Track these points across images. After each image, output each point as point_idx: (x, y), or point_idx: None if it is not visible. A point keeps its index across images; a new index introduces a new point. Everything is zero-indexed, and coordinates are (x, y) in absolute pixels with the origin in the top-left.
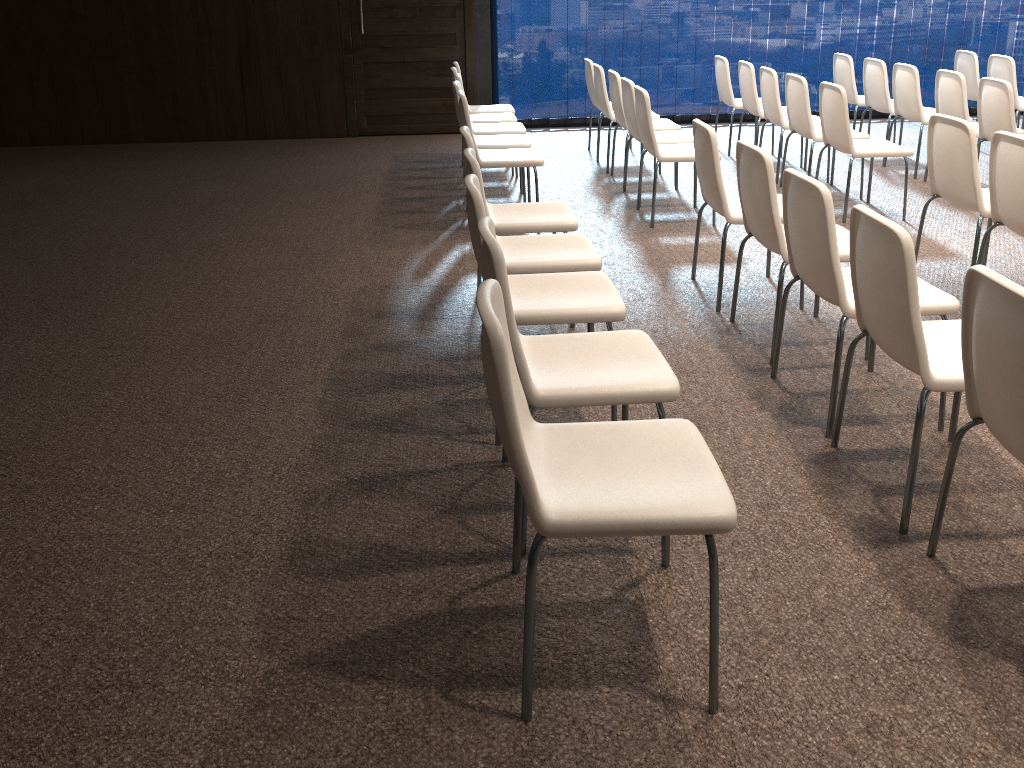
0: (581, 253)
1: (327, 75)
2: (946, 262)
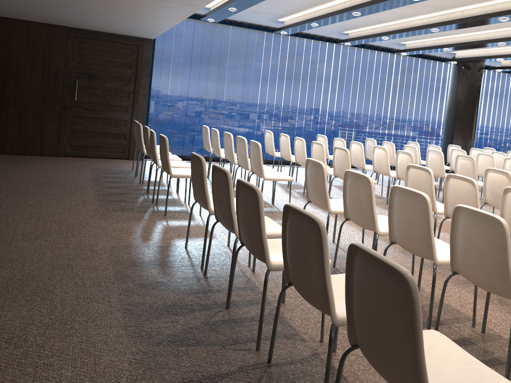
0: (275, 227)
1: (50, 120)
2: None
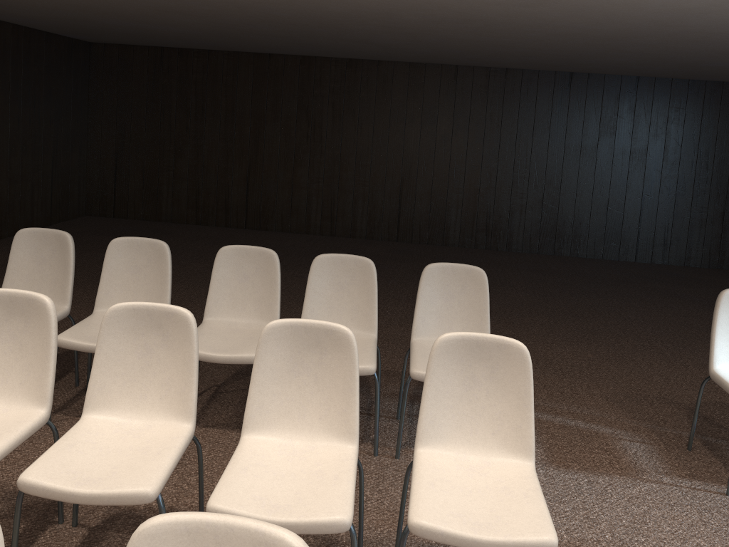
0: None
1: None
2: None
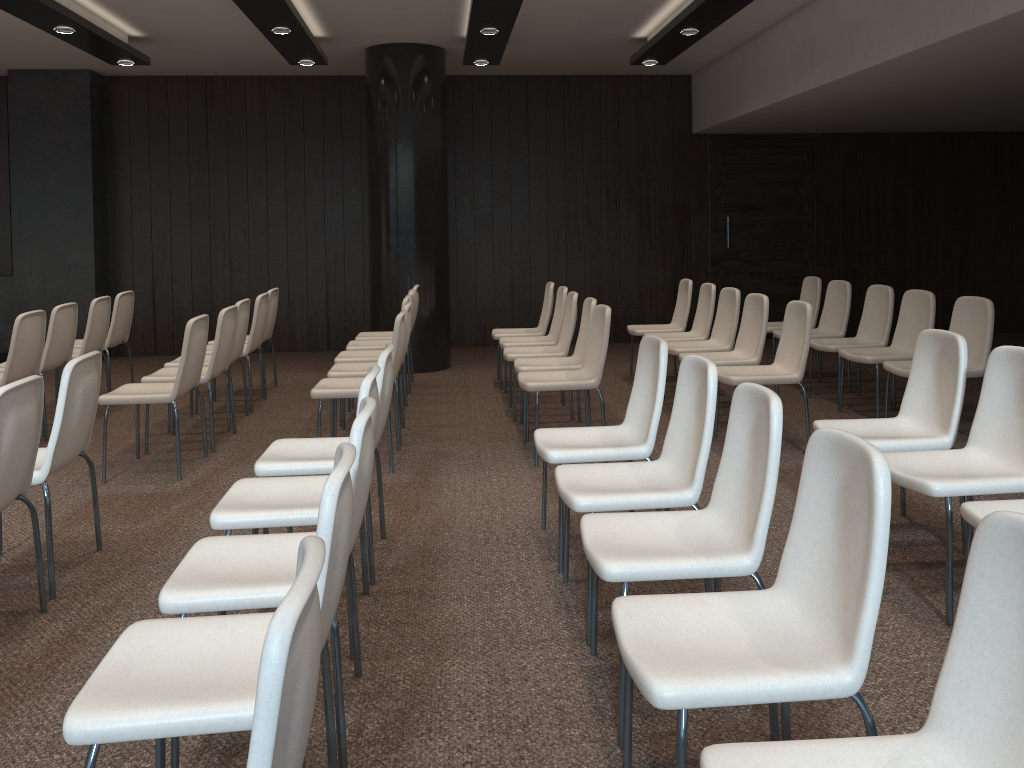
0: (854, 352)
1: None
2: None
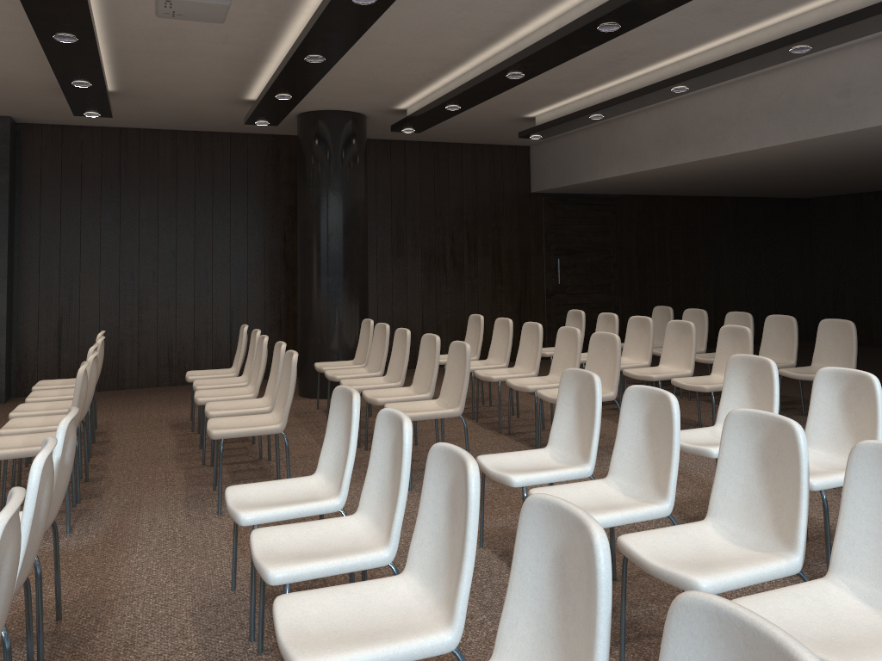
0: None
1: None
2: (603, 469)
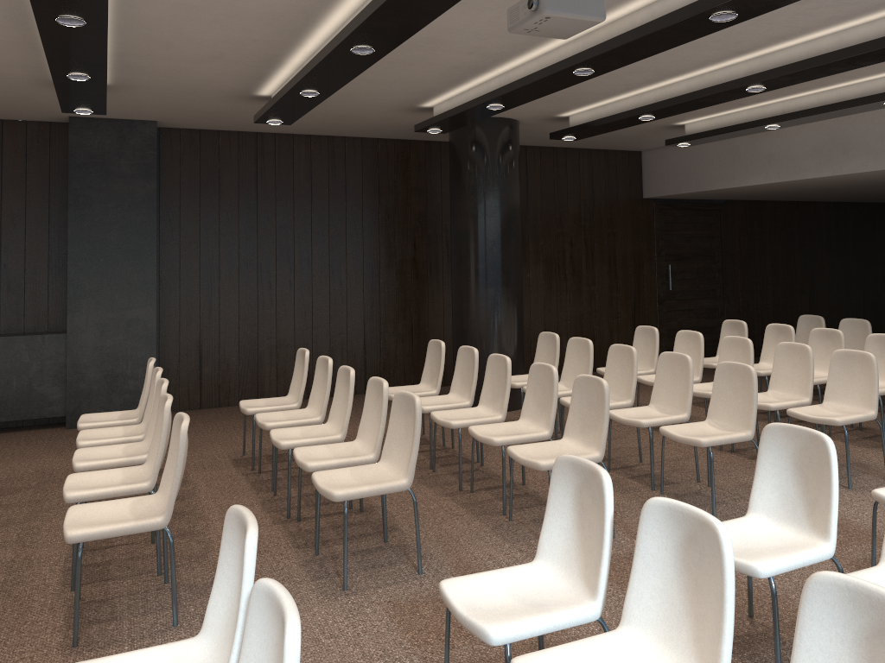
0: None
1: None
2: None
